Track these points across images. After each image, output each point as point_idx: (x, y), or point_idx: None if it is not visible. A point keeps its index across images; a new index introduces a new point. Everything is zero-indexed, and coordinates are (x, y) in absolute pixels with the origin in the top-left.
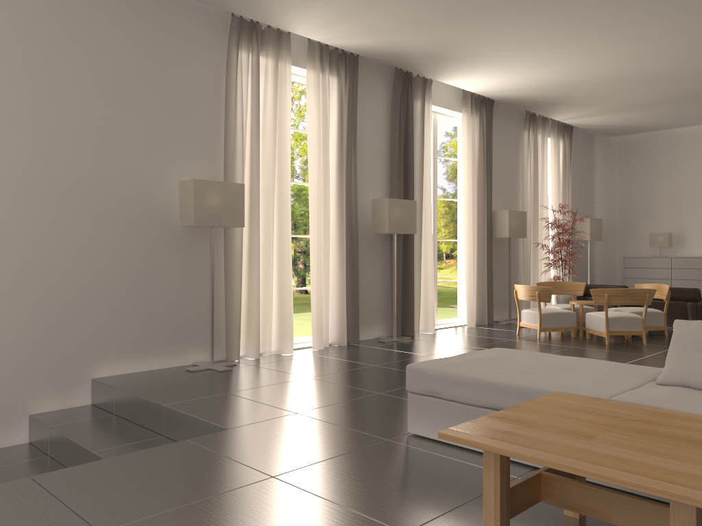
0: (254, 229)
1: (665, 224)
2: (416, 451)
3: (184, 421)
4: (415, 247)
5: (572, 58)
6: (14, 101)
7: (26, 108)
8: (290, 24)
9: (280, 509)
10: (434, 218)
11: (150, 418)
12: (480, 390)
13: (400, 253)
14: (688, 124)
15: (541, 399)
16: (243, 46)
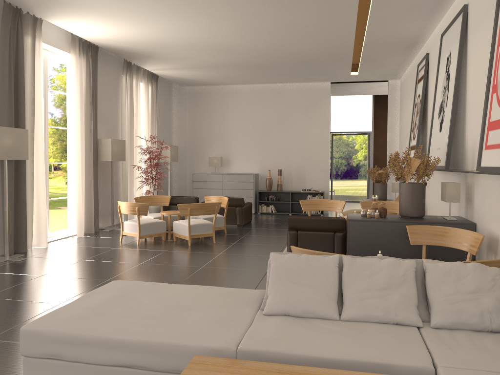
0: None
1: (218, 150)
2: None
3: None
4: (27, 171)
5: (165, 22)
6: None
7: None
8: None
9: None
10: (46, 144)
11: None
12: (107, 349)
13: (11, 178)
14: (233, 84)
15: None
16: None
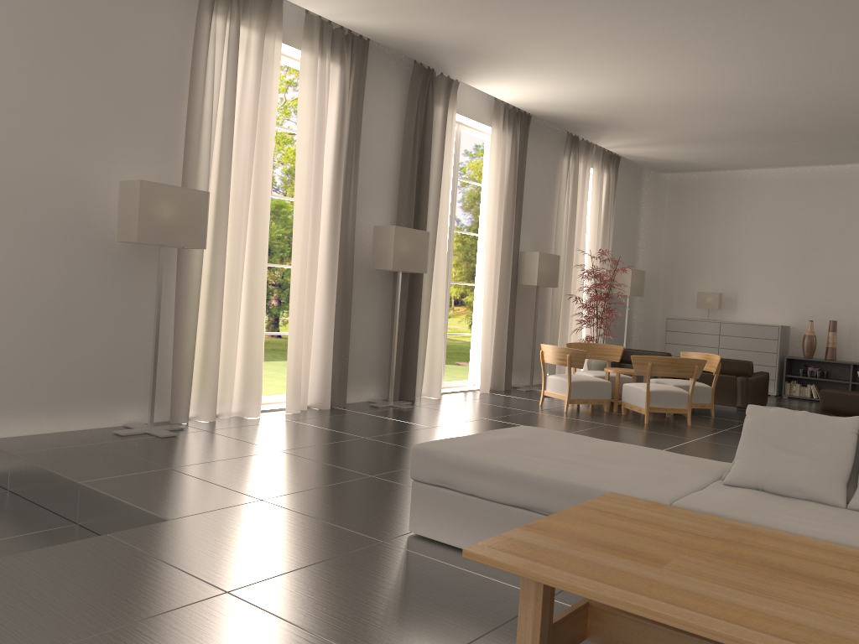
0: (219, 253)
1: (716, 282)
2: (419, 559)
3: (106, 506)
4: (423, 290)
5: (631, 72)
6: None
7: None
8: None
9: (236, 642)
10: (449, 256)
11: (59, 498)
12: (506, 483)
13: (404, 296)
14: (751, 167)
15: (591, 503)
16: (218, 9)
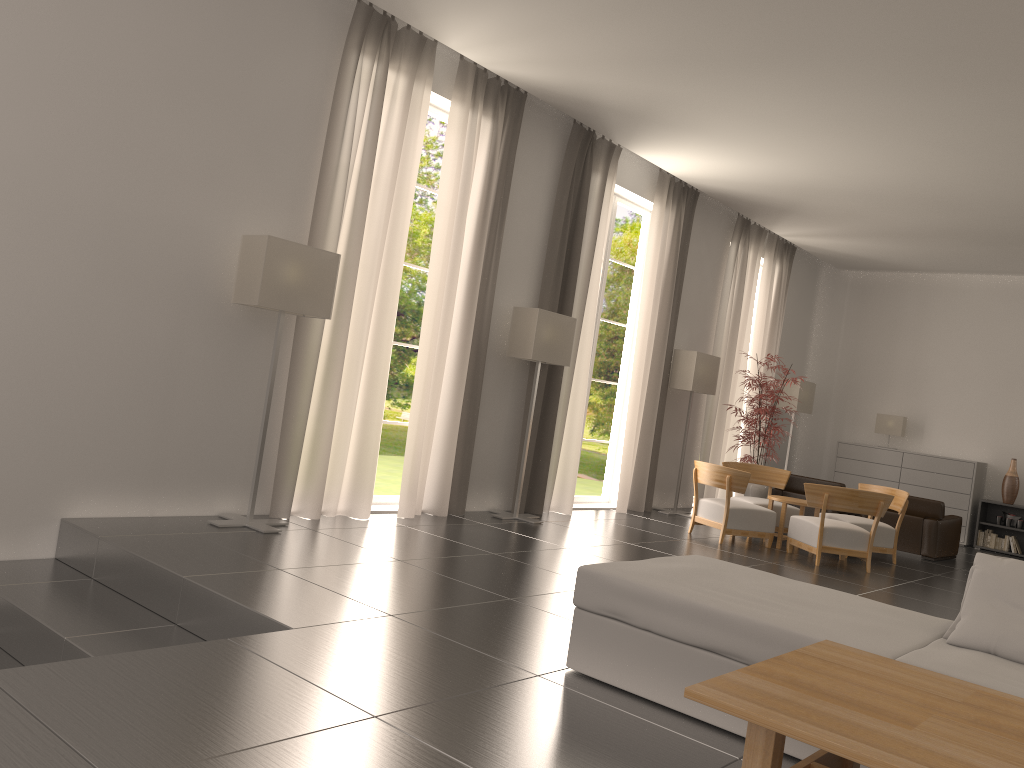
0: (342, 325)
1: (900, 403)
2: (583, 699)
3: (215, 606)
4: (562, 386)
5: (827, 152)
6: (9, 69)
7: (27, 83)
8: (442, 29)
9: None
10: (592, 348)
11: (156, 593)
12: (691, 620)
13: (540, 391)
14: (951, 271)
15: (809, 650)
16: (366, 49)
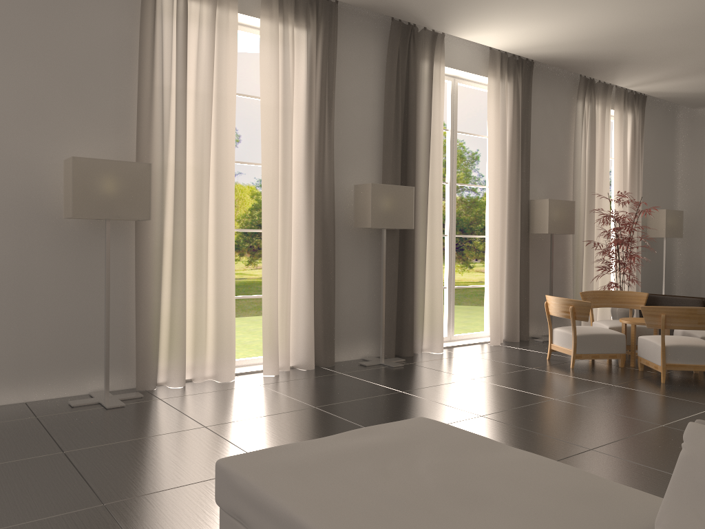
0: (177, 223)
1: None
2: None
3: None
4: (418, 245)
5: None
6: None
7: None
8: None
9: None
10: (452, 209)
11: None
12: None
13: (394, 253)
14: None
15: None
16: None
